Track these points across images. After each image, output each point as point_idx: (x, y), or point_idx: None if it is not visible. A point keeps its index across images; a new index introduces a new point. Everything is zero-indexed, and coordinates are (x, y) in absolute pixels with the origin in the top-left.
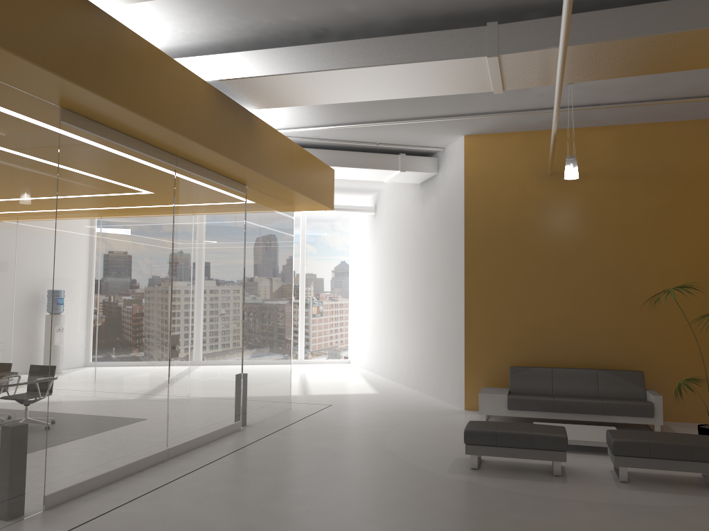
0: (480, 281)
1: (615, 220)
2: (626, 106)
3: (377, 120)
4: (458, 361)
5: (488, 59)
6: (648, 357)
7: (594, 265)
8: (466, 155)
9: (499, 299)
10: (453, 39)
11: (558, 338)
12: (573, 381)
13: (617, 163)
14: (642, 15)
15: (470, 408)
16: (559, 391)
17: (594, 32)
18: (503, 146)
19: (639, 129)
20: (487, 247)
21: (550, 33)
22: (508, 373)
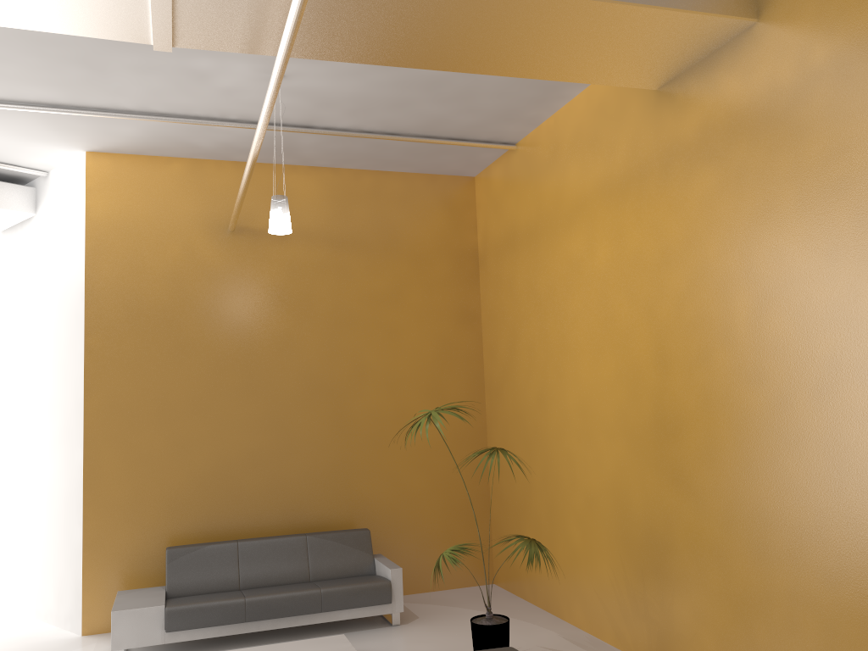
0: (115, 403)
1: (326, 306)
2: (349, 135)
3: None
4: (71, 548)
5: None
6: (372, 506)
7: (298, 373)
8: (90, 185)
9: (148, 433)
10: None
11: (245, 490)
12: (271, 559)
13: (329, 222)
14: None
15: (93, 630)
16: (250, 580)
17: None
18: (155, 177)
19: (357, 177)
20: (128, 345)
21: None
22: (163, 558)
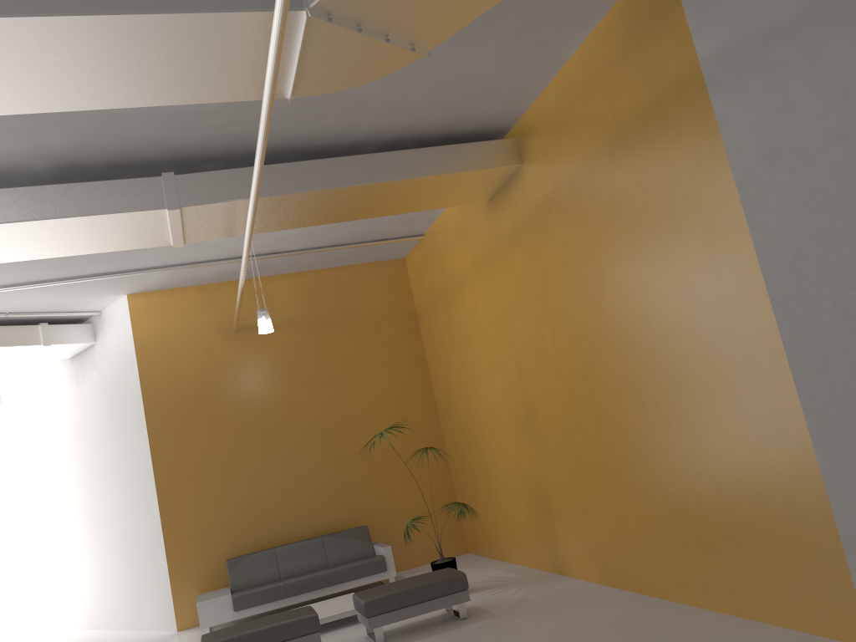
0: (174, 466)
1: (311, 371)
2: (305, 252)
3: (8, 284)
4: (160, 572)
5: (169, 212)
6: (368, 509)
7: (299, 423)
8: (133, 317)
9: (200, 483)
10: (125, 189)
11: (274, 512)
12: (300, 556)
13: (304, 311)
14: (319, 169)
15: (184, 627)
16: (287, 572)
17: (277, 184)
18: (177, 303)
19: (318, 275)
20: (176, 423)
21: (233, 185)
22: (225, 569)
